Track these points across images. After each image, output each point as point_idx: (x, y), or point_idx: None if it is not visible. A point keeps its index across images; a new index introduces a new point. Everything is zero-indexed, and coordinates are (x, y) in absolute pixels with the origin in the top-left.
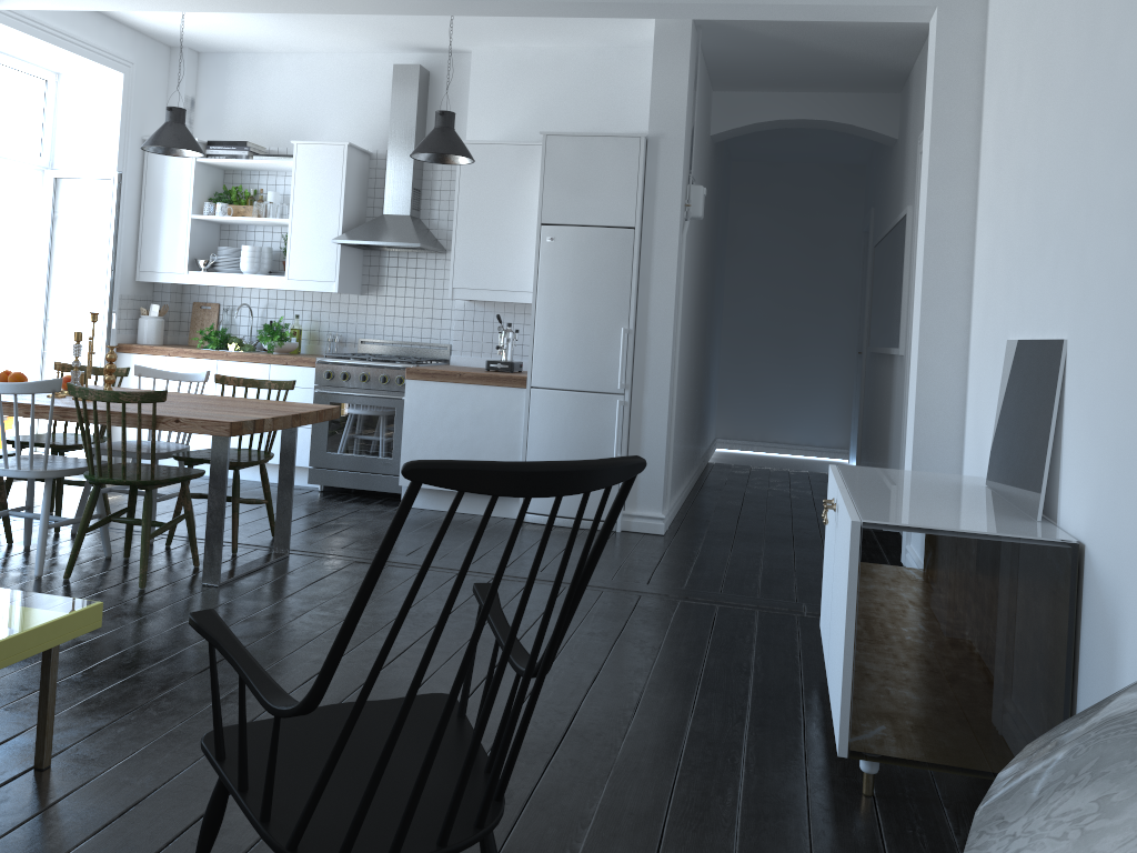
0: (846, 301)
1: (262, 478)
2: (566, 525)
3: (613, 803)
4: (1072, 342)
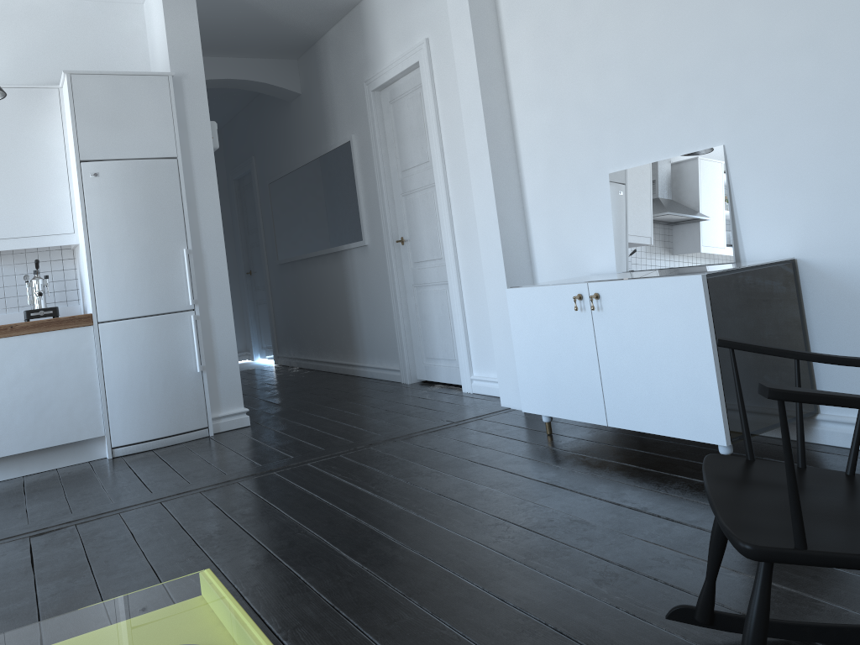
0: (224, 236)
1: None
2: (162, 446)
3: (666, 541)
4: (733, 144)
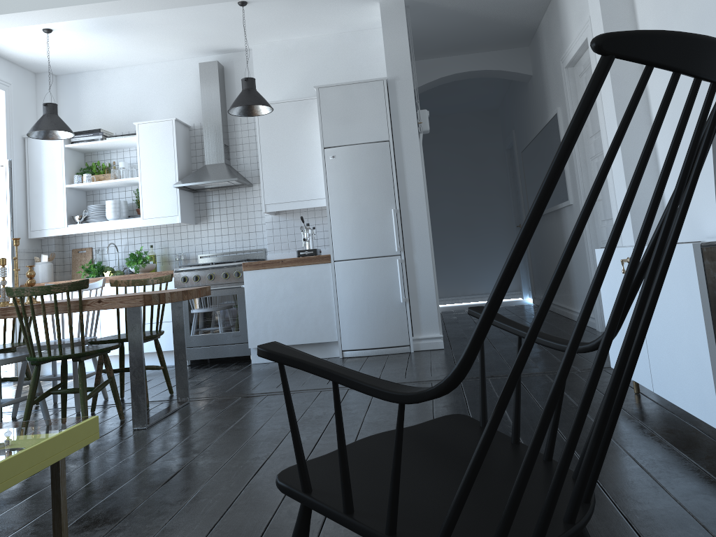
0: (501, 196)
1: (157, 350)
2: (375, 354)
3: None
4: None
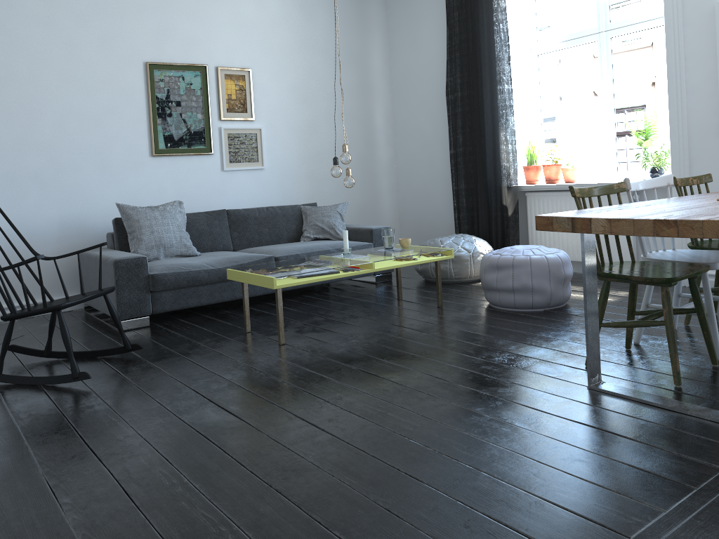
0: None
1: None
2: None
3: (9, 432)
4: None
